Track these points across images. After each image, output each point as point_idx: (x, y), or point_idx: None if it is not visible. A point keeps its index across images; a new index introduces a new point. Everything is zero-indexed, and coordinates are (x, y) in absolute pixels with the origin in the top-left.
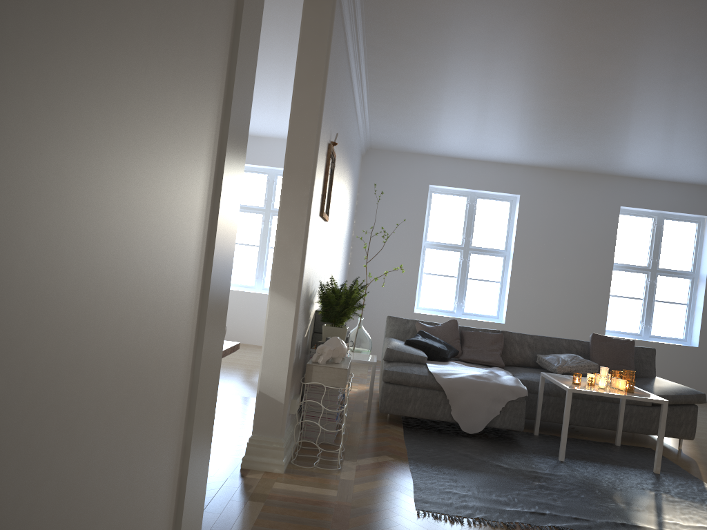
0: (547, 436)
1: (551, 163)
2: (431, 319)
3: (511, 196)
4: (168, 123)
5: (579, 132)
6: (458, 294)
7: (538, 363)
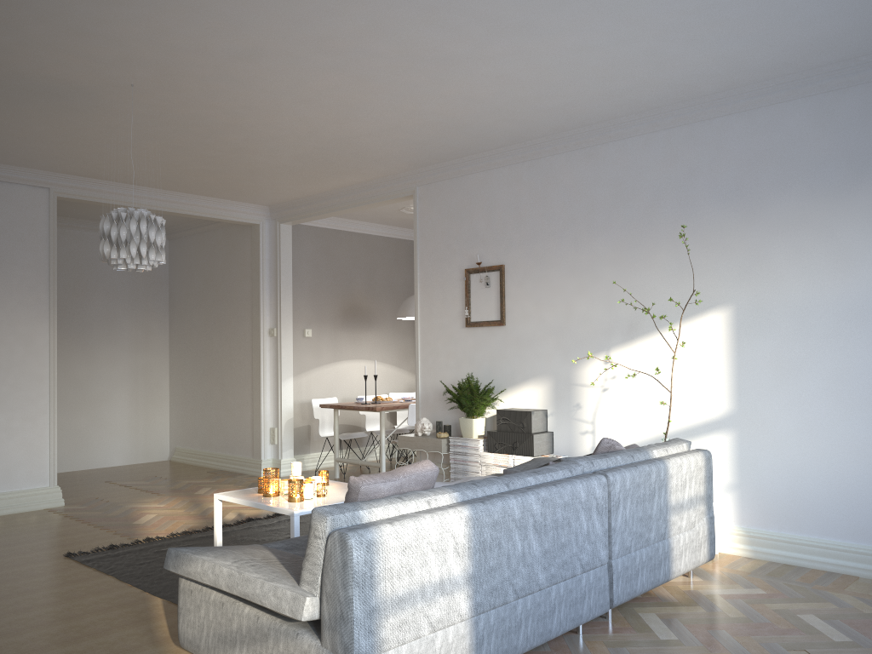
0: None
1: None
2: None
3: None
4: (240, 353)
5: None
6: None
7: None
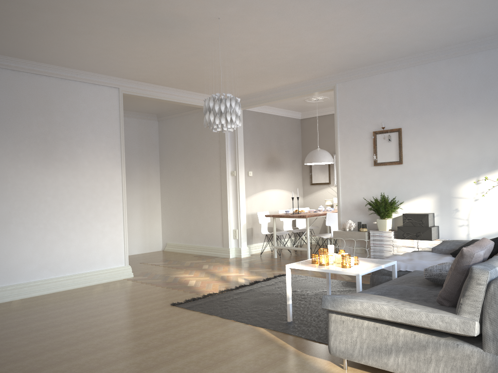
0: None
1: None
2: None
3: None
4: (212, 186)
5: None
6: None
7: None
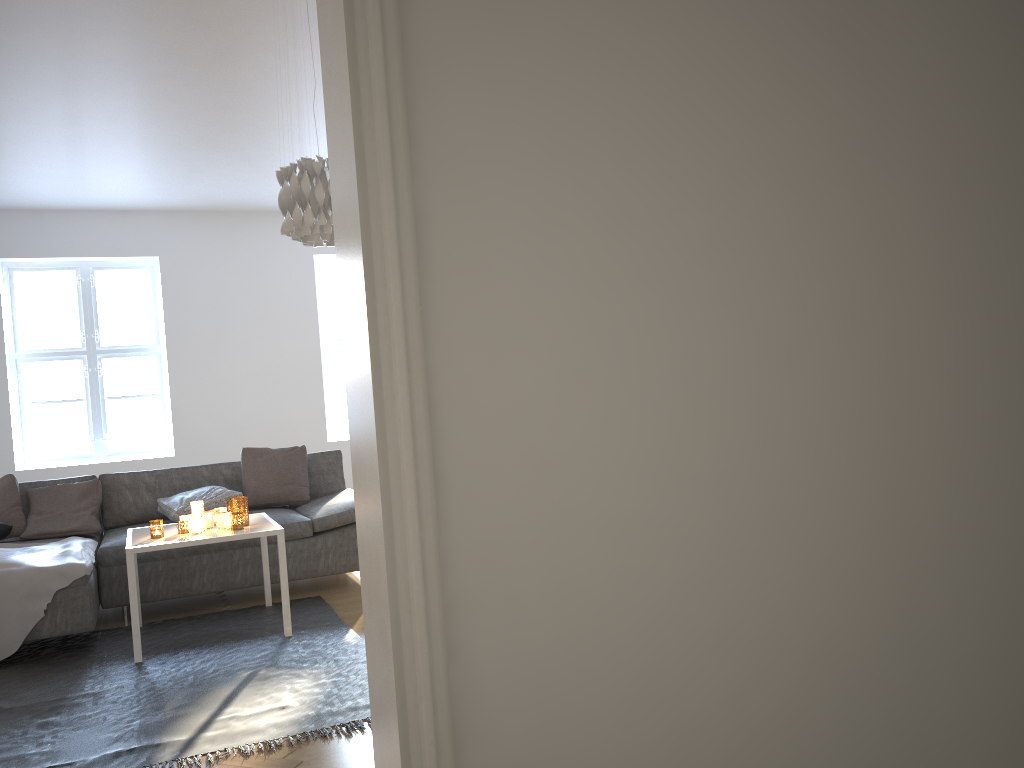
0: (158, 623)
1: (191, 202)
2: (50, 475)
3: (149, 260)
4: None
5: (179, 151)
6: (92, 426)
7: (161, 511)
